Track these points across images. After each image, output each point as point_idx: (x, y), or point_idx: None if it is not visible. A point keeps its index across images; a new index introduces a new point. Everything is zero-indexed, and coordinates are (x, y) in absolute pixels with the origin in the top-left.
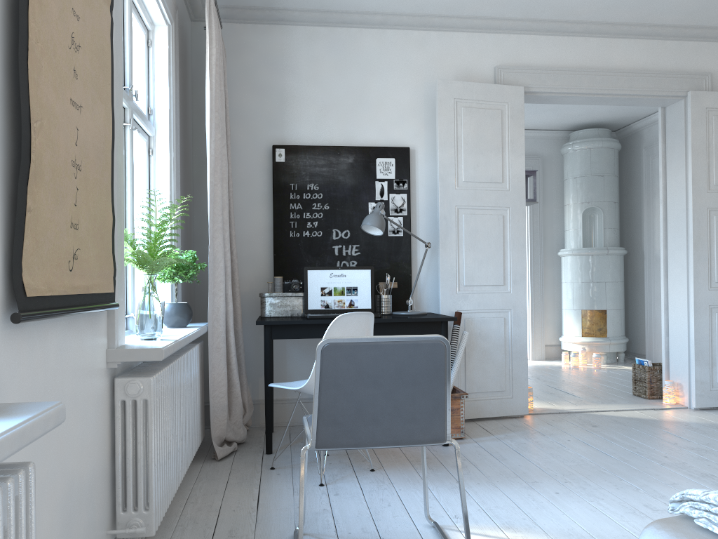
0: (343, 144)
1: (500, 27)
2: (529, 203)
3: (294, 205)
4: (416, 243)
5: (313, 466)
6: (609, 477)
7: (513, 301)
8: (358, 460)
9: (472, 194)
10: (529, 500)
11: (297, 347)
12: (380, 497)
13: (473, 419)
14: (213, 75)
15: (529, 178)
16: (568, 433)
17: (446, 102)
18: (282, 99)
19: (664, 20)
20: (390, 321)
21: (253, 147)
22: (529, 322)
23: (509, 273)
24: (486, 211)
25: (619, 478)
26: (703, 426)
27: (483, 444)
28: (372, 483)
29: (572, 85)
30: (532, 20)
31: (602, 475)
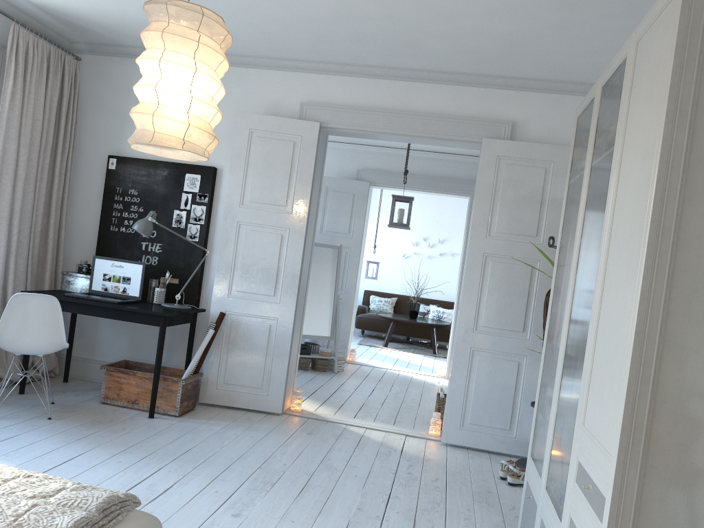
0: (166, 159)
1: (307, 68)
2: (401, 227)
3: (117, 205)
4: (212, 249)
5: (23, 407)
6: (191, 464)
7: (281, 311)
8: (61, 411)
9: (254, 213)
10: (87, 460)
11: (107, 319)
12: (1, 433)
13: (233, 407)
14: (7, 101)
15: (404, 204)
16: (270, 432)
17: (242, 132)
18: (124, 118)
19: (458, 69)
20: (116, 308)
21: (97, 155)
22: (451, 342)
23: (281, 286)
24: (267, 229)
25: (194, 466)
26: (402, 455)
27: (179, 423)
28: (24, 425)
29: (368, 124)
30: (334, 63)
31: (191, 461)
